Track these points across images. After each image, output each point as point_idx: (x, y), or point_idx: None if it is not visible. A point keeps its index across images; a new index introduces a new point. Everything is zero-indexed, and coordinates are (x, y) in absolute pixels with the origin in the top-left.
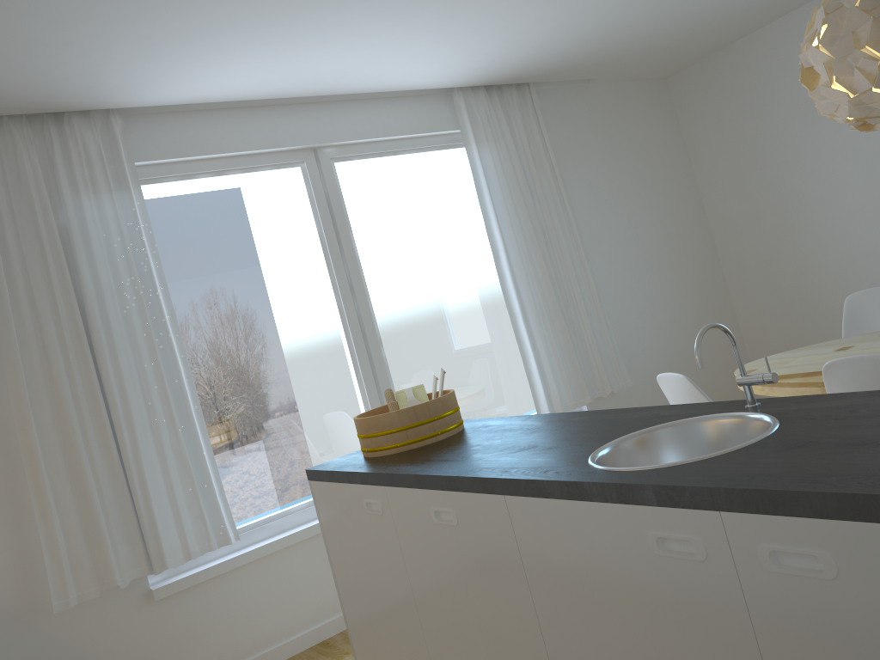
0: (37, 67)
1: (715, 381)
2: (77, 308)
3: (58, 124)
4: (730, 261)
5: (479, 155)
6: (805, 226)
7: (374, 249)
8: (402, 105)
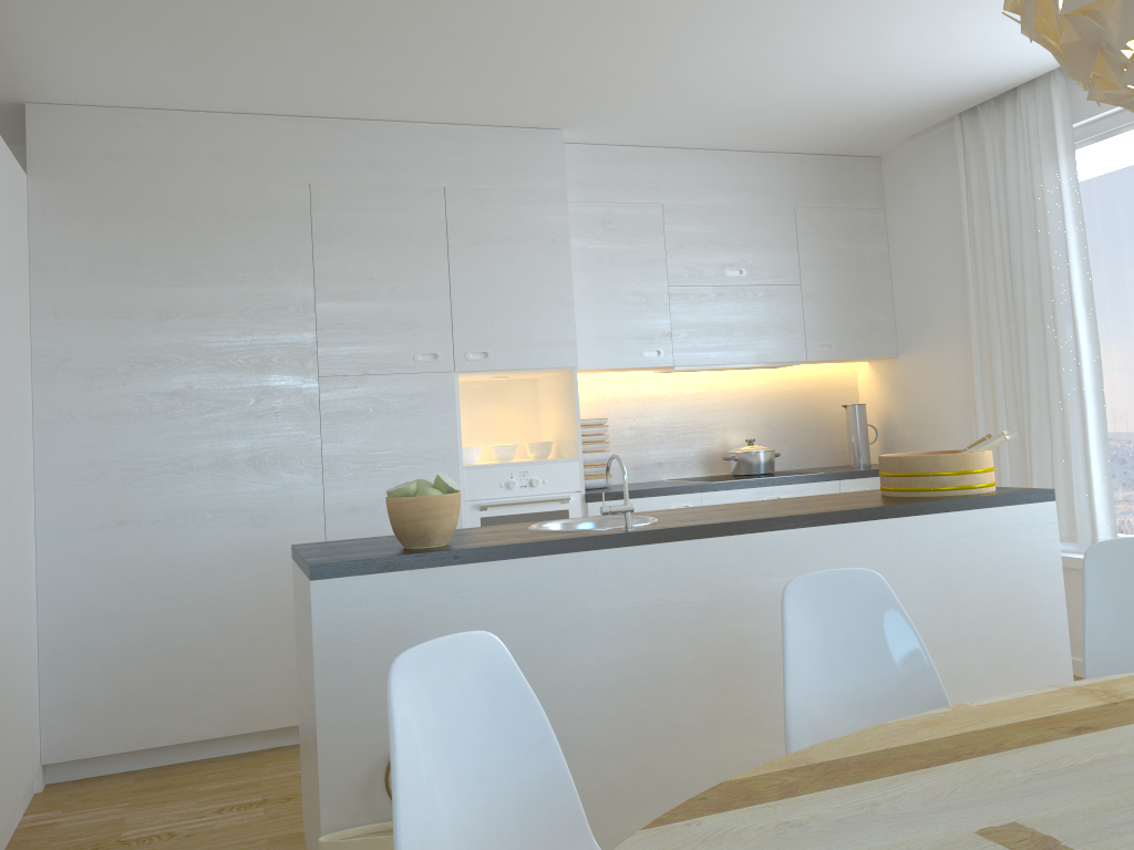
0: (903, 94)
1: None
2: (1008, 283)
3: (1016, 99)
4: None
5: None
6: None
7: None
8: None
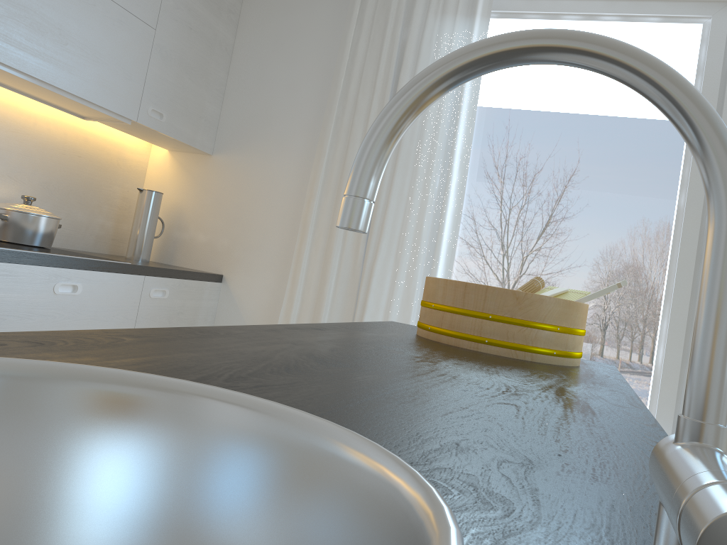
0: None
1: None
2: None
3: None
4: None
5: None
6: None
7: None
8: None
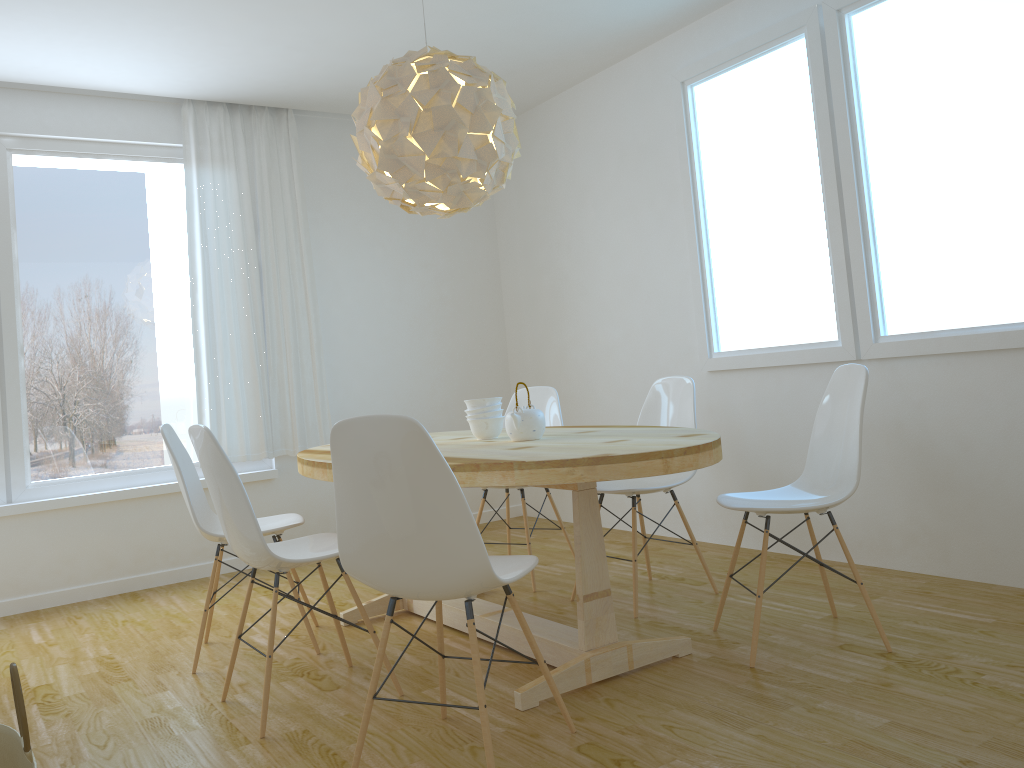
0: None
1: None
2: None
3: None
4: (513, 340)
5: (198, 175)
6: (568, 315)
7: (42, 253)
8: (114, 107)
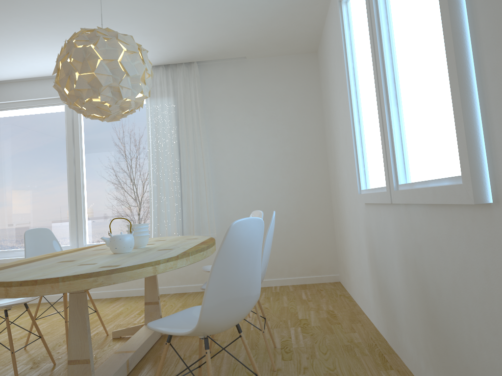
0: None
1: (297, 248)
2: None
3: None
4: (330, 175)
5: (149, 102)
6: (337, 160)
7: (92, 144)
8: None
